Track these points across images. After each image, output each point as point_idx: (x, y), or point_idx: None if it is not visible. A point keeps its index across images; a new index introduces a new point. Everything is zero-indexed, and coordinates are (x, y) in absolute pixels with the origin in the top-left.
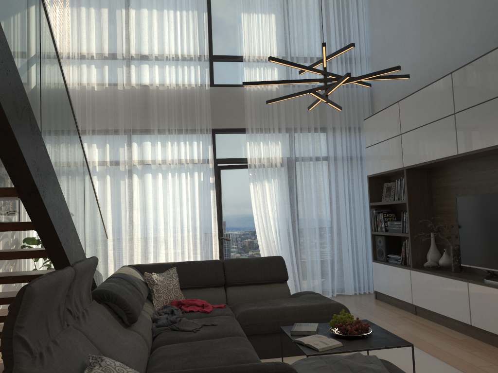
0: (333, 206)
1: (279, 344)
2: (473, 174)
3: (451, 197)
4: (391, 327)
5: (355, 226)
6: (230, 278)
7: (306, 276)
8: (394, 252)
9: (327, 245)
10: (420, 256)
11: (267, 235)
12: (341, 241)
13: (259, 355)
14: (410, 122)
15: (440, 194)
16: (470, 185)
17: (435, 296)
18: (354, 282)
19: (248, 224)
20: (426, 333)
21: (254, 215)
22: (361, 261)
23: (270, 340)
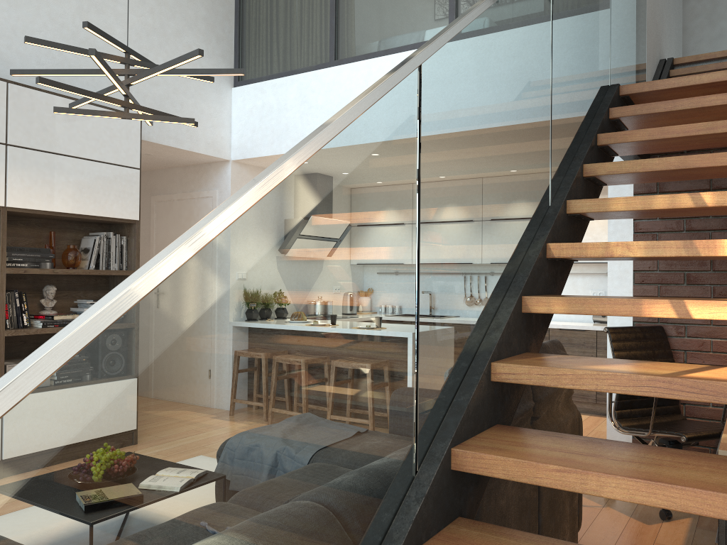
0: None
1: None
2: None
3: None
4: None
5: None
6: None
7: None
8: None
9: None
10: None
11: None
12: None
13: None
14: None
15: None
16: None
17: None
18: None
19: None
20: None
21: None
22: None
23: None
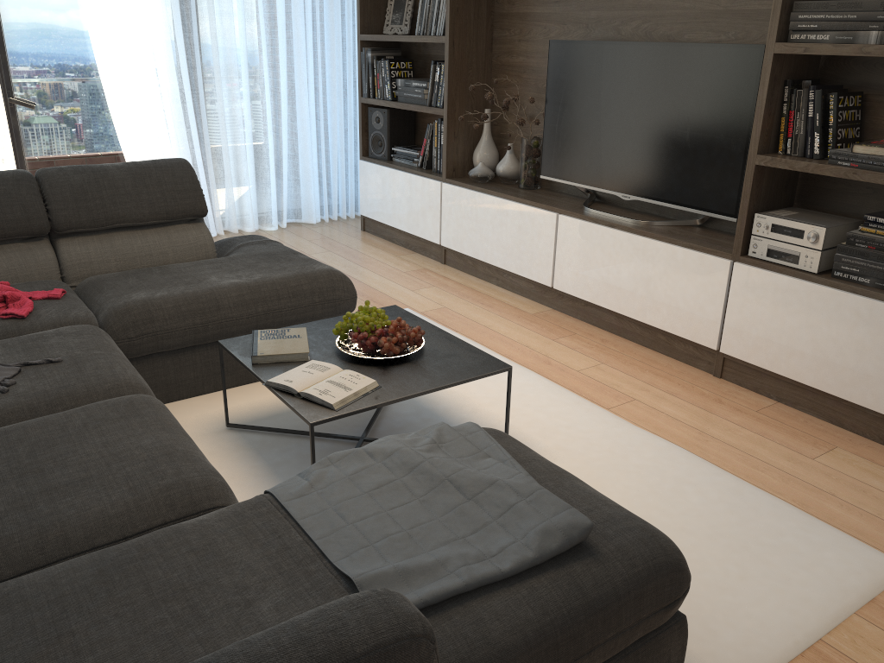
0: (280, 37)
1: (209, 367)
2: None
3: (534, 39)
4: (410, 294)
5: (324, 83)
6: (64, 218)
7: (225, 189)
8: (403, 143)
9: (269, 123)
10: (462, 155)
11: (132, 100)
12: (297, 115)
13: (166, 395)
14: None
15: (512, 31)
16: (577, 17)
17: (487, 234)
18: (320, 198)
19: (78, 68)
20: (474, 305)
21: (96, 49)
22: (336, 157)
23: (188, 362)
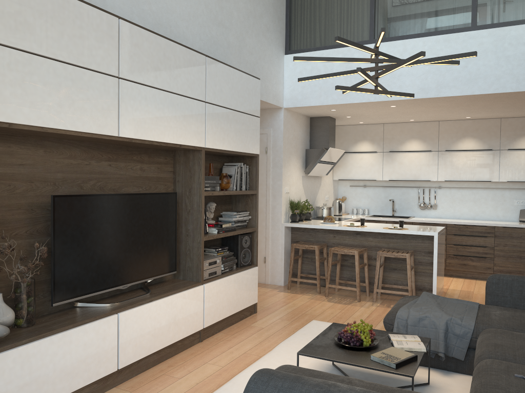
0: None
1: None
2: (52, 161)
3: None
4: None
5: None
6: None
7: None
8: None
9: None
10: None
11: None
12: None
13: None
14: (5, 27)
15: None
16: (44, 177)
17: (47, 375)
18: None
19: None
20: None
21: None
22: None
23: None
